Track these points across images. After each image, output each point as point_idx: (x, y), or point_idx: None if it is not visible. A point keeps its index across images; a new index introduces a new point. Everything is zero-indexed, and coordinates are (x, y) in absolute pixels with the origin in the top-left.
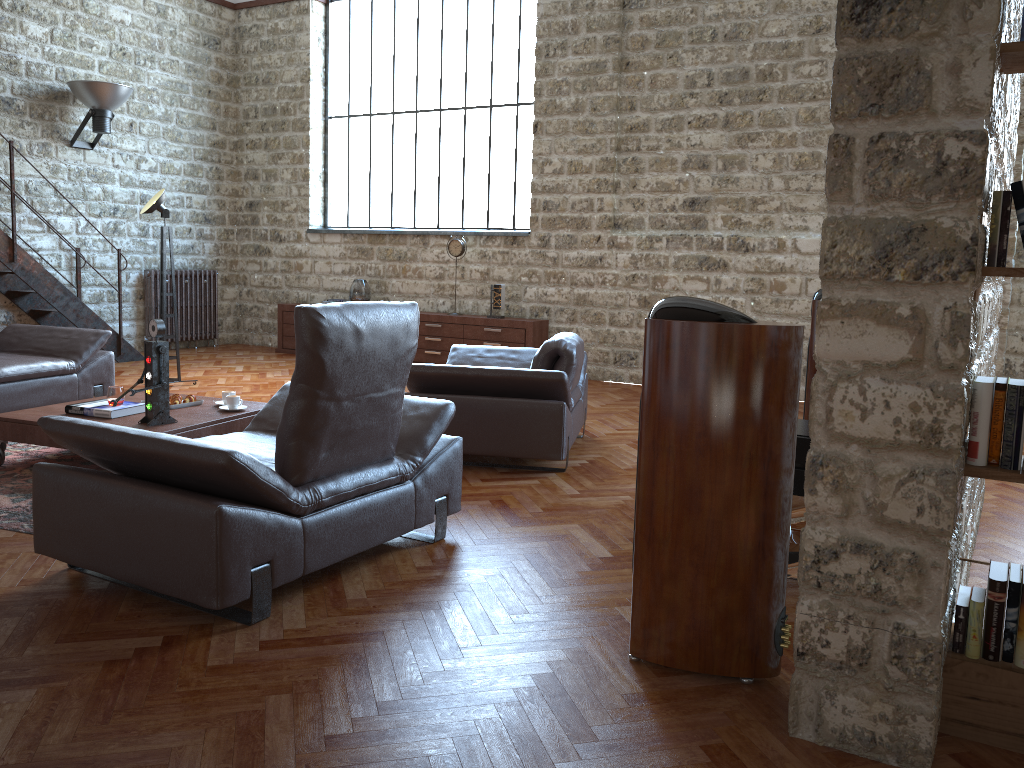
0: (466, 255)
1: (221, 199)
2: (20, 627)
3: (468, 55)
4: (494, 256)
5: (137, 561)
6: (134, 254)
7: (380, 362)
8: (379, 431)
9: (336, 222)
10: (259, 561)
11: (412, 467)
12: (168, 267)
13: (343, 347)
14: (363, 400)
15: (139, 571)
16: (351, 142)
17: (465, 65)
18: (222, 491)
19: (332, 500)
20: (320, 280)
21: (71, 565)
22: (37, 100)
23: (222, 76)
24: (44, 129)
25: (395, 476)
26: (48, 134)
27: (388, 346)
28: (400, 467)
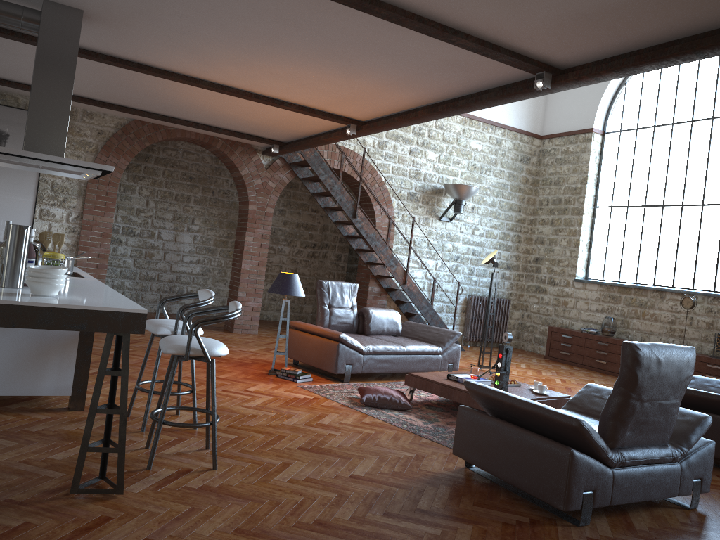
0: (695, 309)
1: (518, 255)
2: (452, 492)
3: (708, 168)
4: (718, 312)
5: (515, 471)
6: (463, 285)
7: (669, 382)
8: (662, 425)
9: (594, 276)
10: (587, 488)
11: (680, 454)
12: (481, 294)
13: (649, 369)
14: (656, 404)
15: (515, 477)
16: (611, 223)
17: (705, 175)
18: (566, 442)
19: (630, 462)
20: (579, 313)
21: (466, 466)
22: (426, 194)
23: (528, 179)
24: (427, 210)
25: (669, 457)
26: (429, 212)
27: (675, 372)
28: (672, 452)
